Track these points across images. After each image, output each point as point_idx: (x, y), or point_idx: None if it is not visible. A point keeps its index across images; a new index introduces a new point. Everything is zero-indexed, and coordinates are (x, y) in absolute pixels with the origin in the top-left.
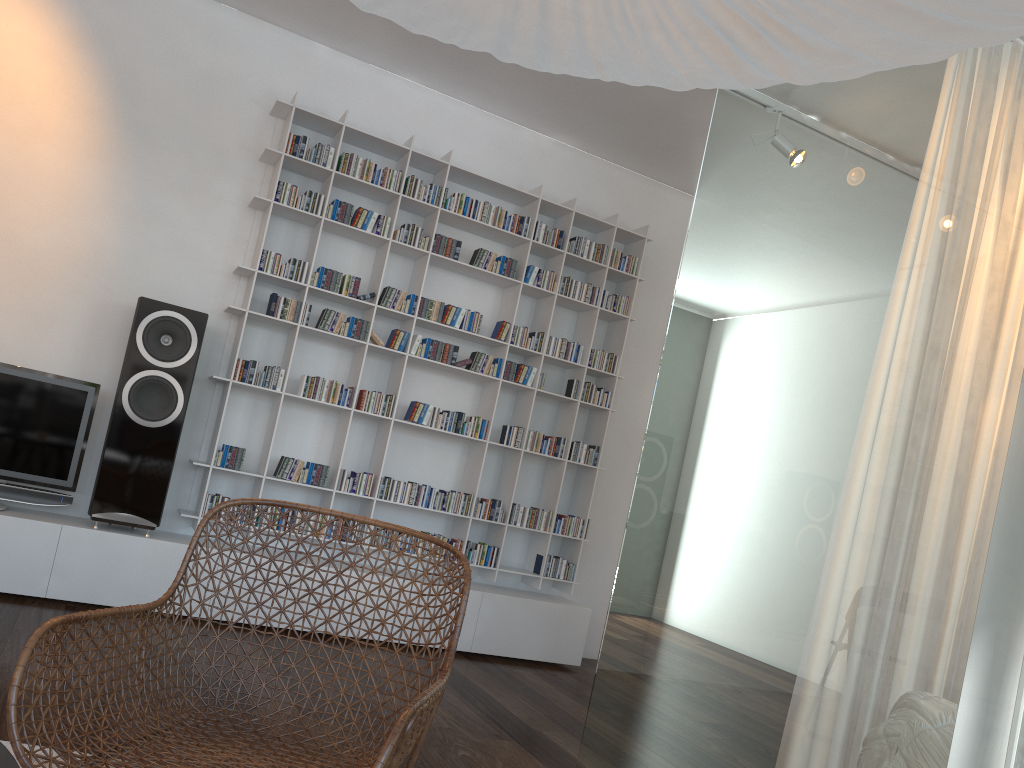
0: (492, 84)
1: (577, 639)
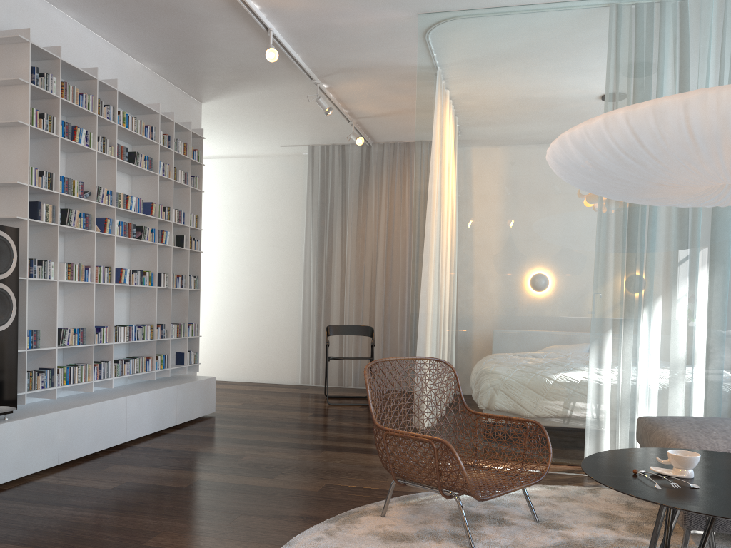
0: (139, 32)
1: (213, 396)
